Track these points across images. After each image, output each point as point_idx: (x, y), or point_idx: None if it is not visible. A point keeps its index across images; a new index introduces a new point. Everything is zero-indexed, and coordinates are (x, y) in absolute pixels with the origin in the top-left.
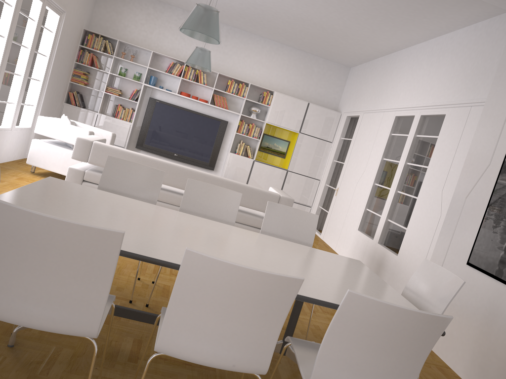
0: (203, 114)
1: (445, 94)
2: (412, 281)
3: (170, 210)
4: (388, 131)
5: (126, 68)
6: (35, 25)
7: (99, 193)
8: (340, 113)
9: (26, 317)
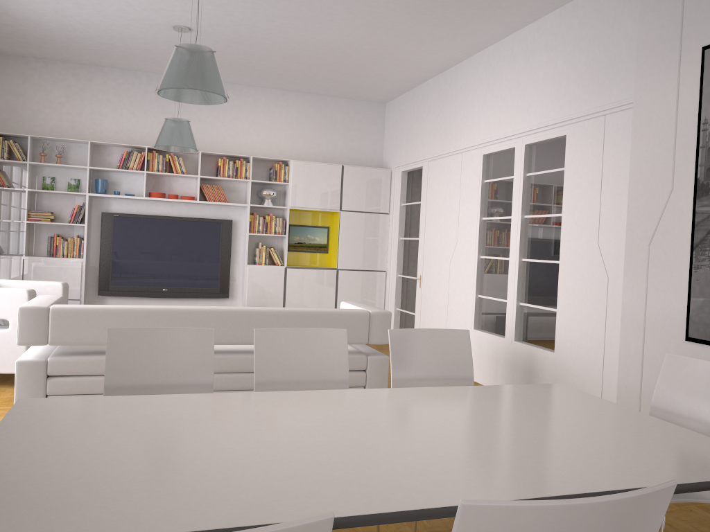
0: (193, 218)
1: (555, 107)
2: (660, 394)
3: (254, 395)
4: (478, 178)
5: (52, 177)
6: None
7: (123, 403)
8: (390, 169)
9: None
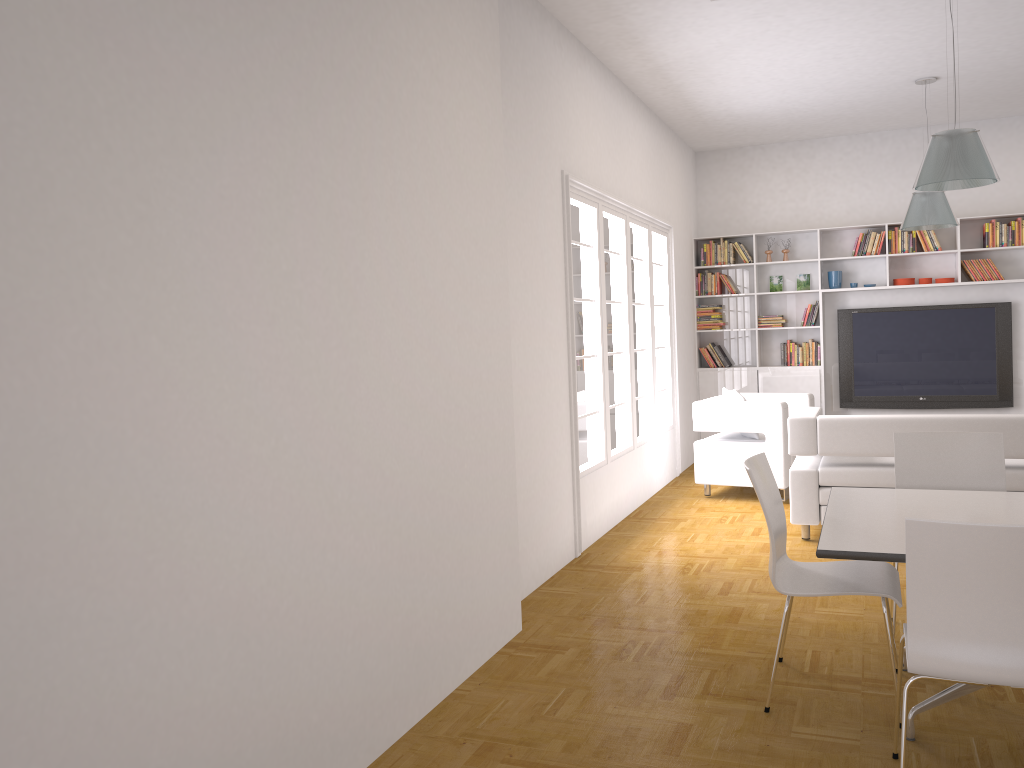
0: (953, 305)
1: None
2: None
3: None
4: None
5: (779, 276)
6: (646, 266)
7: (921, 494)
8: None
9: (992, 668)
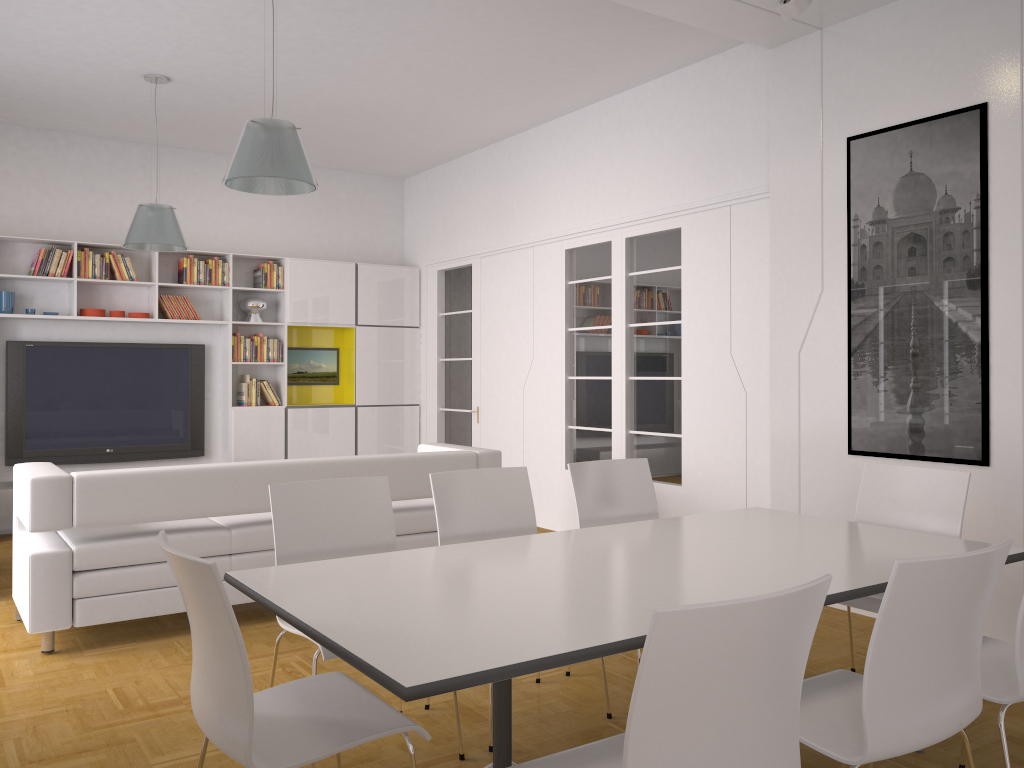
0: (147, 344)
1: (665, 194)
2: (864, 505)
3: (479, 545)
4: (560, 279)
5: None
6: None
7: (353, 564)
8: (418, 268)
9: None
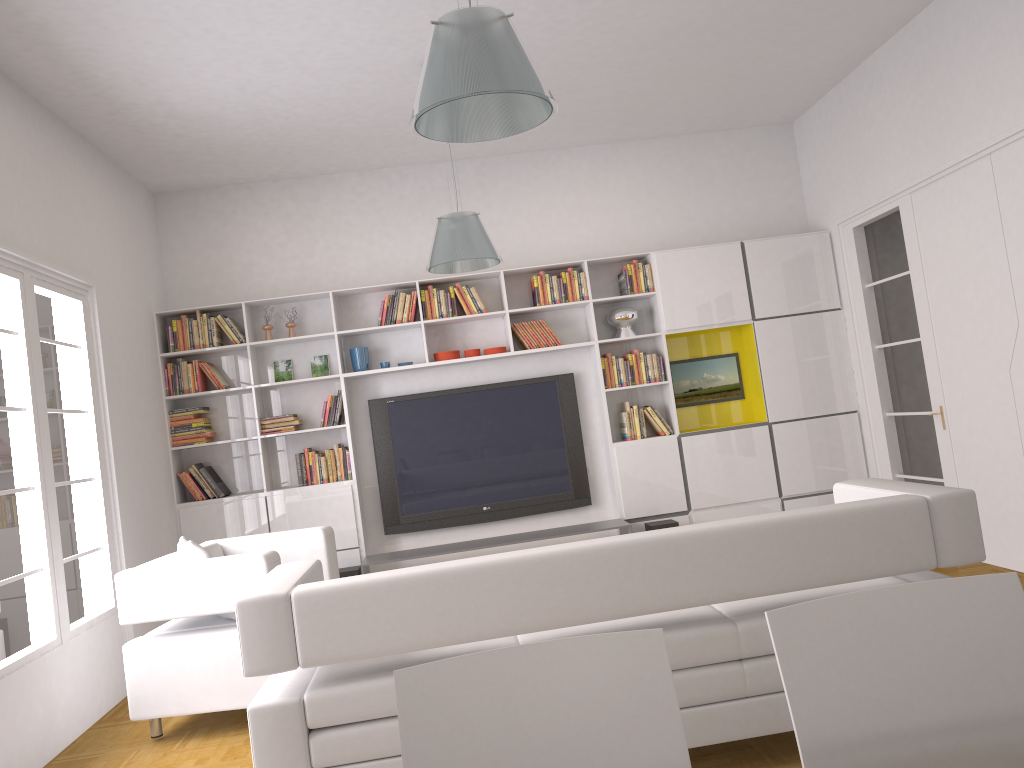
0: (509, 382)
1: None
2: None
3: None
4: None
5: (287, 360)
6: (21, 343)
7: None
8: (826, 231)
9: None
